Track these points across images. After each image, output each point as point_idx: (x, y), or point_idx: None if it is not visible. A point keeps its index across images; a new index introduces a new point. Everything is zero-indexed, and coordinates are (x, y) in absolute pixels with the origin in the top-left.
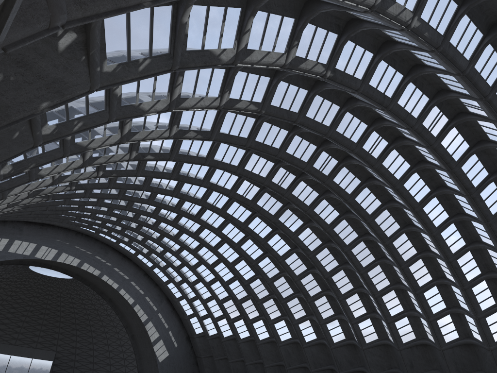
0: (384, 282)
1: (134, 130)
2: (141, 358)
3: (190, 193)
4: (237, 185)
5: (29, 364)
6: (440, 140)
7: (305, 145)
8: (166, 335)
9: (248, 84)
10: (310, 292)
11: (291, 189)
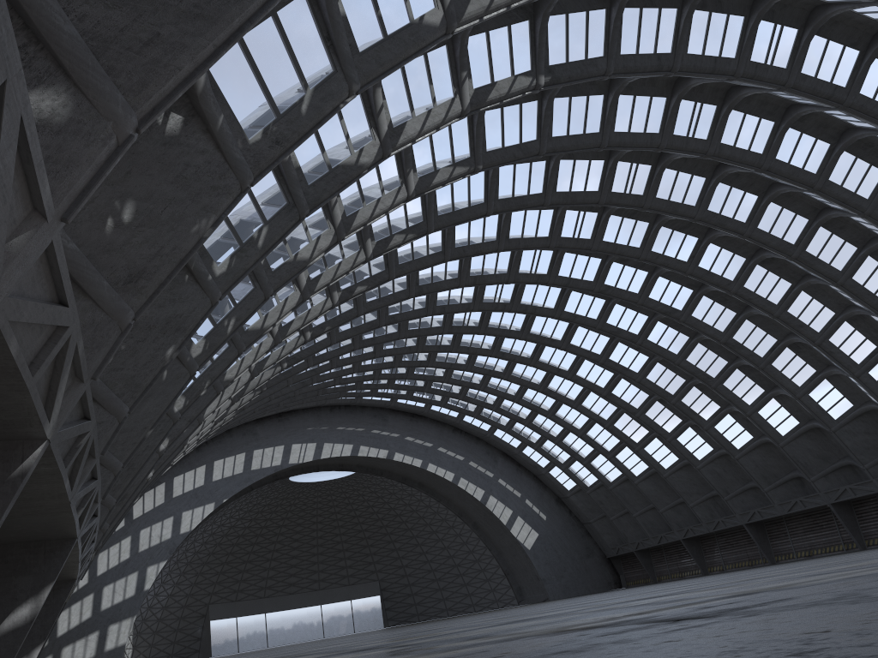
0: (824, 314)
1: (314, 275)
2: (501, 552)
3: (453, 299)
4: (515, 261)
5: (350, 609)
6: (798, 69)
7: (583, 167)
8: (522, 507)
9: (438, 144)
10: (709, 371)
11: (600, 235)
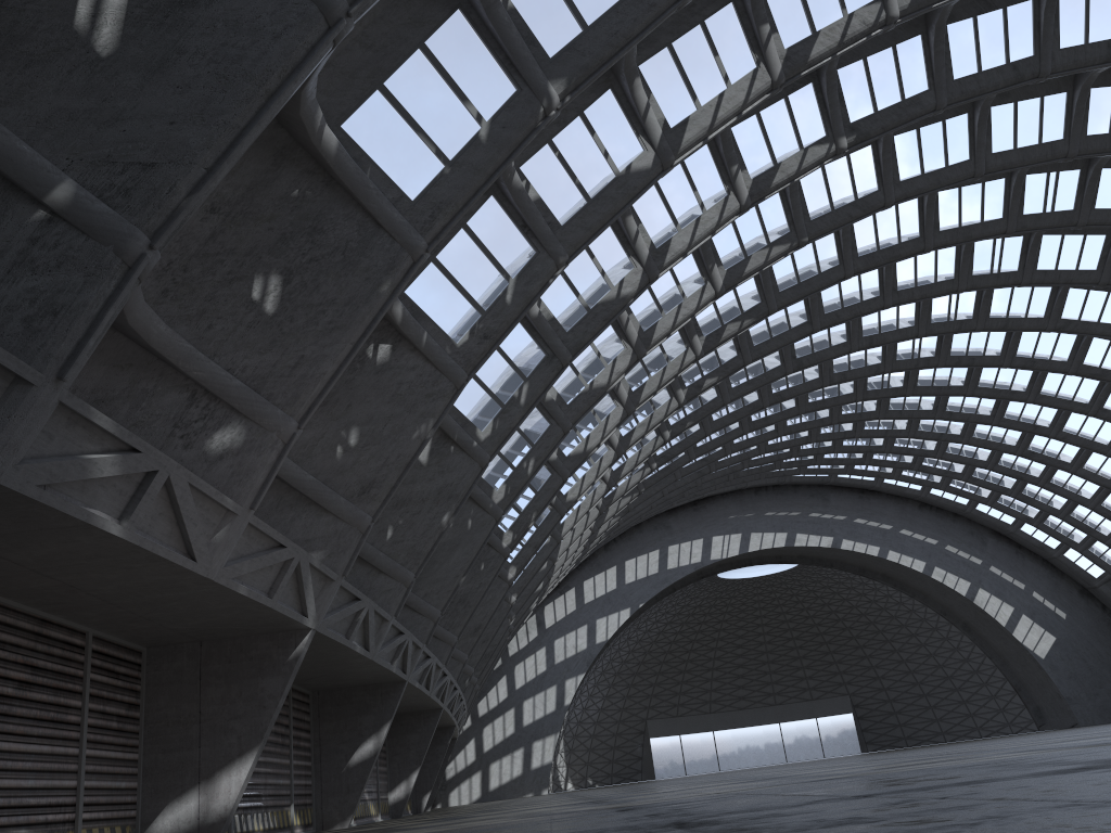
0: None
1: (636, 386)
2: (1006, 661)
3: (855, 362)
4: (923, 310)
5: (816, 729)
6: None
7: (974, 193)
8: (1028, 603)
9: (744, 227)
10: None
11: (1031, 264)
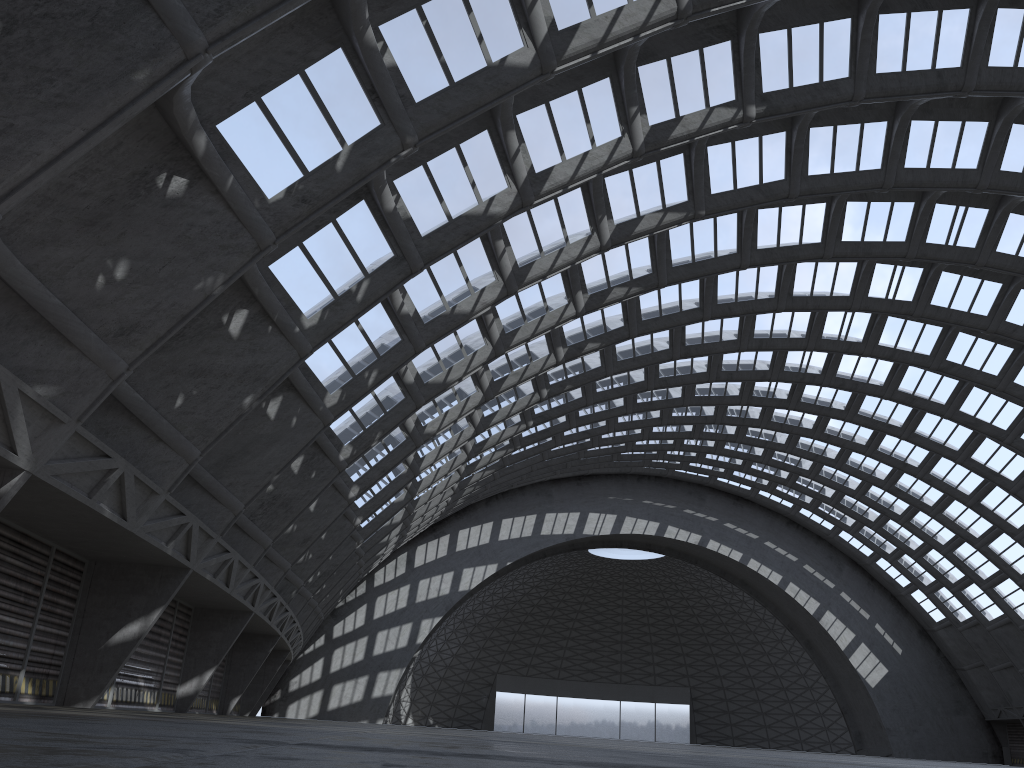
0: None
1: (510, 329)
2: (838, 684)
3: (744, 364)
4: (816, 324)
5: (652, 713)
6: None
7: (882, 211)
8: (870, 633)
9: (642, 186)
10: None
11: (925, 297)
